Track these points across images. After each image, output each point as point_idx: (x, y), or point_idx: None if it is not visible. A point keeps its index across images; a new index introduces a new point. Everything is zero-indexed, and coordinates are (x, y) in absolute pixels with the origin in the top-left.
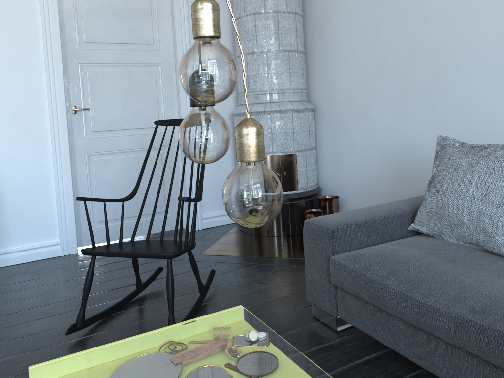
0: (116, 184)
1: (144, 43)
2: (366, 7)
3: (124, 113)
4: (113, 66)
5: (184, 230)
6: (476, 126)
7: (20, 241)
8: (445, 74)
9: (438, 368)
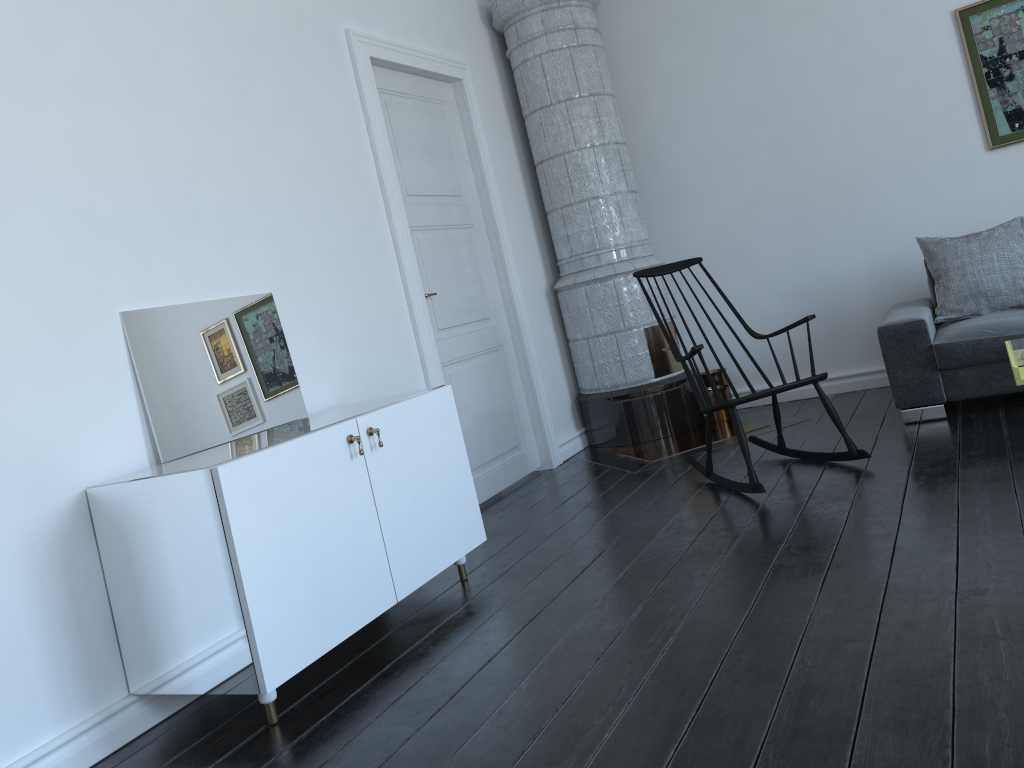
0: (475, 409)
1: (455, 194)
2: (725, 132)
3: (460, 299)
4: (437, 230)
5: (537, 471)
6: (900, 236)
7: None
8: (853, 192)
9: None
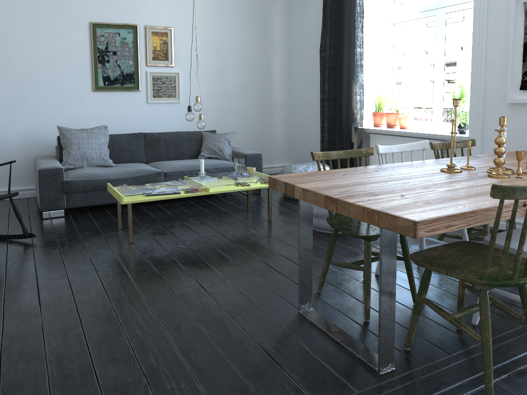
0: None
1: None
2: None
3: None
4: None
5: None
6: (44, 122)
7: None
8: (24, 94)
9: None
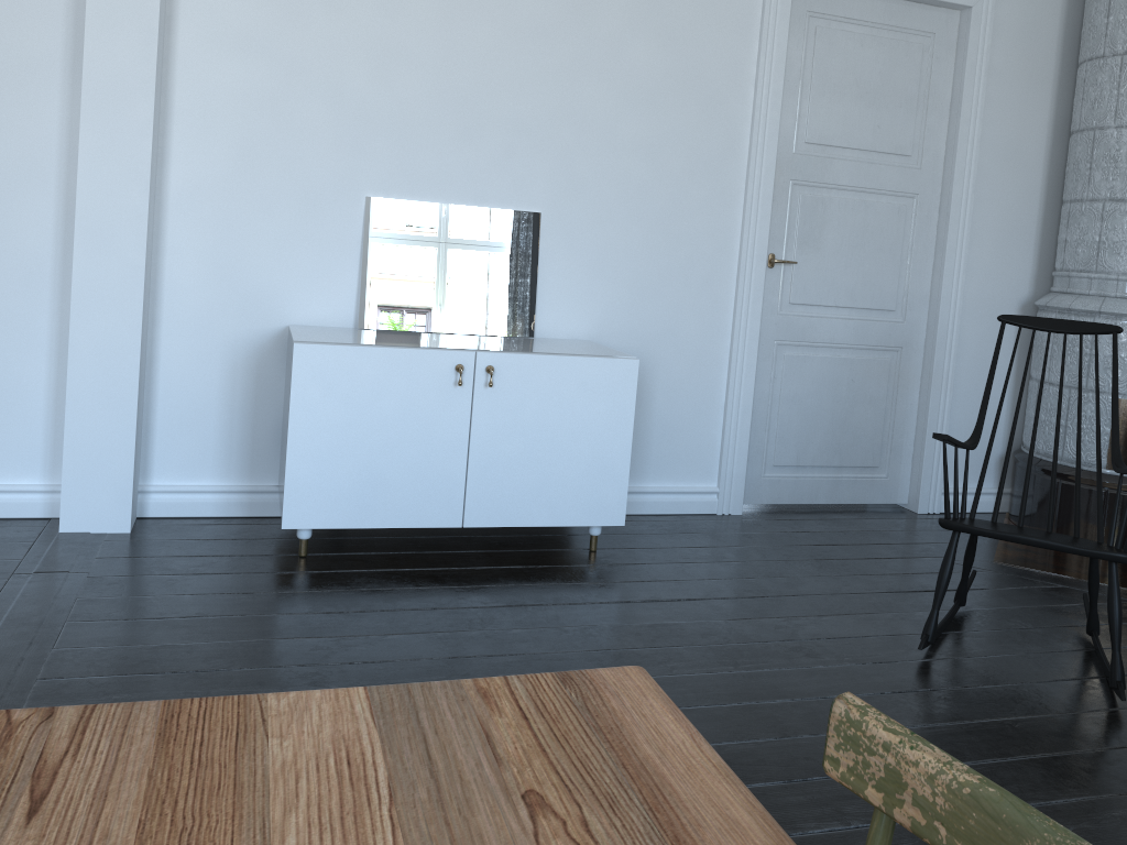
0: (811, 404)
1: (897, 152)
2: None
3: (845, 278)
4: (842, 190)
5: (901, 507)
6: None
7: (661, 477)
8: None
9: None
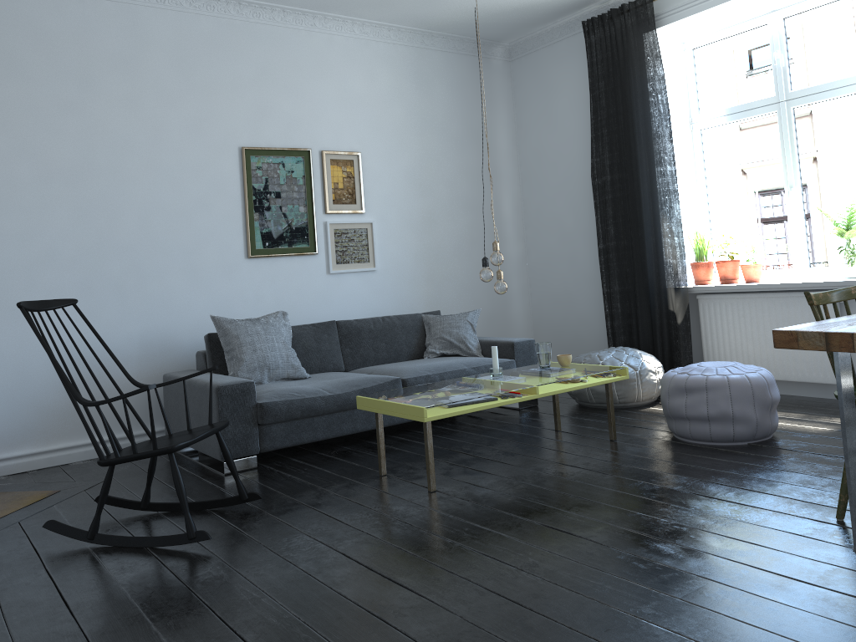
0: None
1: None
2: (28, 183)
3: None
4: None
5: None
6: (173, 314)
7: None
8: (141, 269)
9: (345, 429)
